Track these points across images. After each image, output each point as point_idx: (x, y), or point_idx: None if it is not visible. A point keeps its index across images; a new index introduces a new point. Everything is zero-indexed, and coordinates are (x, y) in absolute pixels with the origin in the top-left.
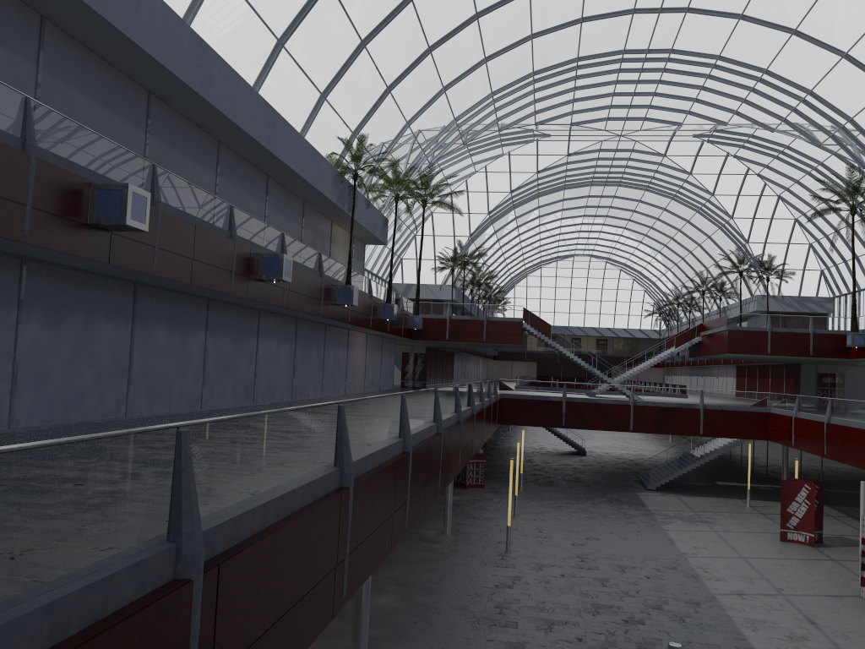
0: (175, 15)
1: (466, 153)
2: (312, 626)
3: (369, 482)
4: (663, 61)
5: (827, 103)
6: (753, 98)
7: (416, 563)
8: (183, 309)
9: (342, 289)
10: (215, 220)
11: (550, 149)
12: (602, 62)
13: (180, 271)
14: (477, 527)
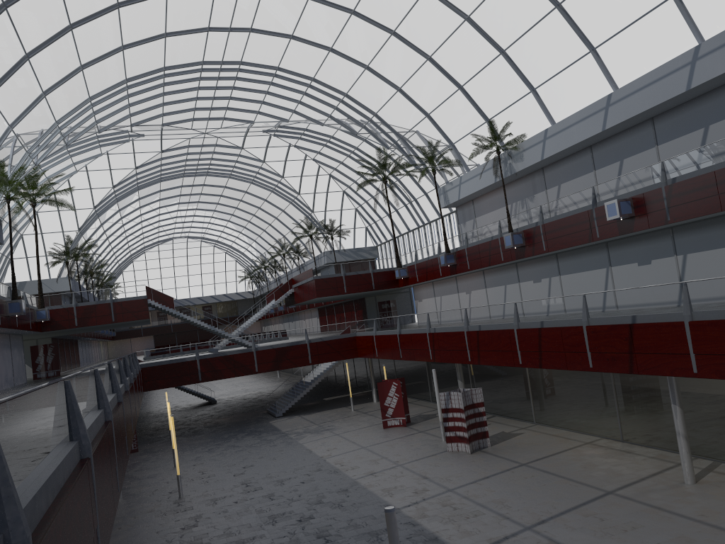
0: None
1: (67, 154)
2: None
3: (98, 451)
4: (235, 71)
5: (358, 103)
6: (306, 100)
7: None
8: None
9: None
10: None
11: (145, 148)
12: (186, 71)
13: None
14: (146, 486)
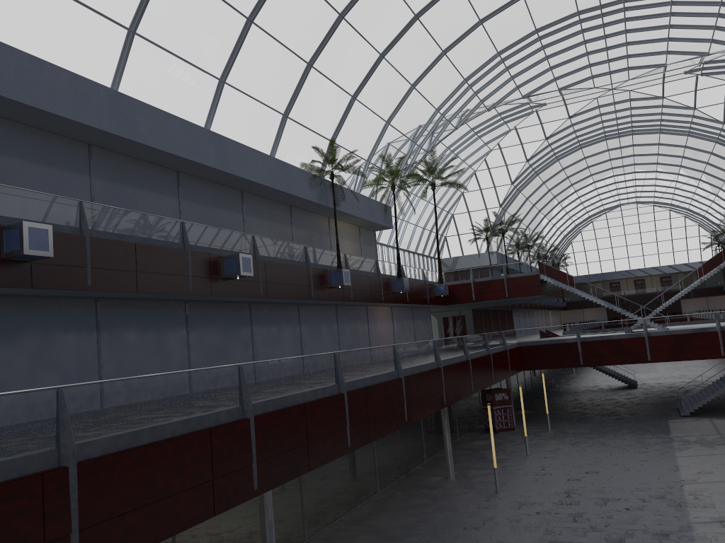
0: (84, 79)
1: (474, 136)
2: None
3: (129, 456)
4: (620, 11)
5: None
6: (723, 23)
7: (402, 510)
8: (156, 313)
9: (333, 273)
10: (165, 236)
11: (551, 116)
12: (562, 27)
13: (122, 283)
14: (483, 470)
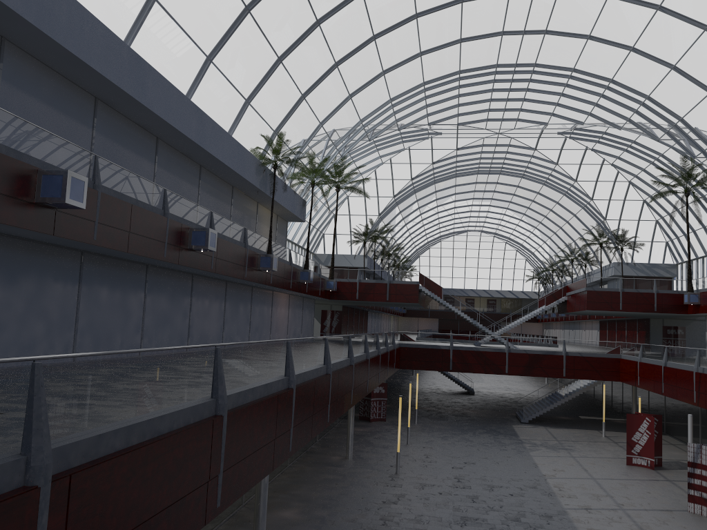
0: (115, 36)
1: (374, 148)
2: None
3: (246, 412)
4: (529, 73)
5: (662, 106)
6: (603, 102)
7: (319, 483)
8: (125, 273)
9: (264, 257)
10: (151, 201)
11: (442, 145)
12: (480, 74)
13: (118, 242)
14: (375, 454)
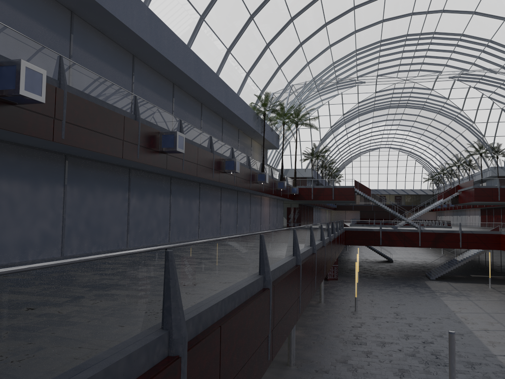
0: (187, 47)
1: (318, 95)
2: (292, 321)
3: (305, 264)
4: (429, 38)
5: None
6: (483, 55)
7: (308, 316)
8: (189, 189)
9: (260, 174)
10: (204, 144)
11: (365, 90)
12: (394, 41)
13: (192, 170)
14: (337, 299)
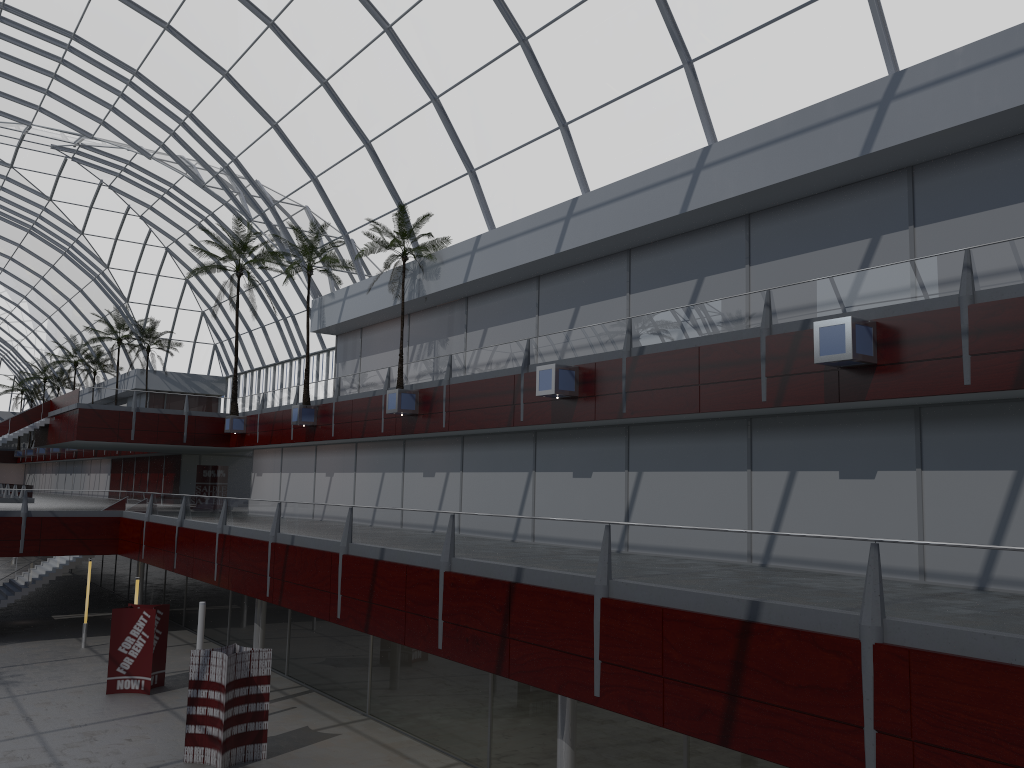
0: None
1: None
2: None
3: None
4: None
5: (210, 133)
6: (124, 107)
7: None
8: None
9: None
10: None
11: None
12: None
13: None
14: None
